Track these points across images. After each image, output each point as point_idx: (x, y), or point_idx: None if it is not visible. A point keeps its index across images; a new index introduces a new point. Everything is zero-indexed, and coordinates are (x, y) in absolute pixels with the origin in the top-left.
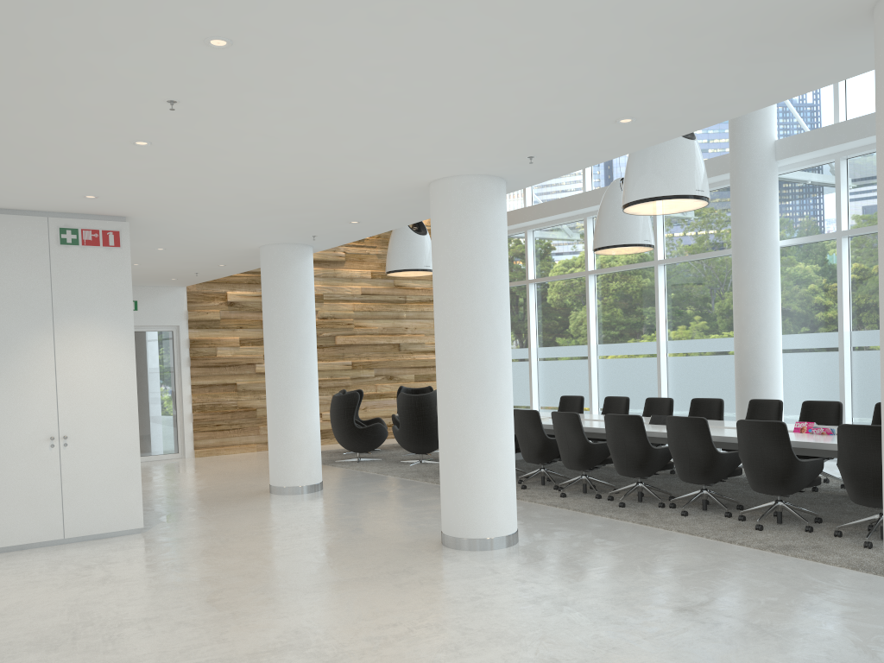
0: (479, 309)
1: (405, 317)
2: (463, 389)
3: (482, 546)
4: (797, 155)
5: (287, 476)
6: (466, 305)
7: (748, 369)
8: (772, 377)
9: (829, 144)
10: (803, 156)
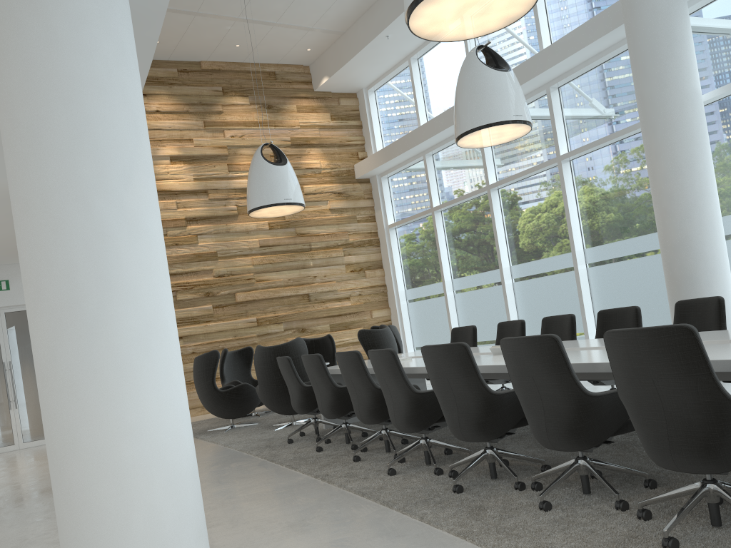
0: (54, 179)
1: (312, 265)
2: (45, 332)
3: None
4: None
5: None
6: (31, 174)
7: (679, 264)
8: (714, 271)
9: None
10: None
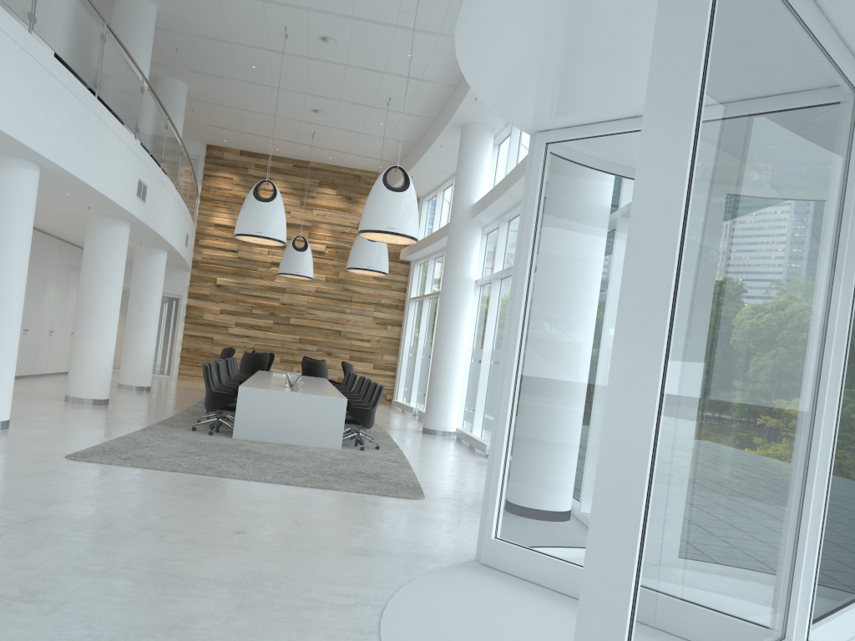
0: (87, 281)
1: (348, 312)
2: (76, 320)
3: (70, 400)
4: (476, 216)
5: (122, 378)
6: (83, 278)
7: (431, 367)
8: (442, 375)
9: (482, 209)
10: (483, 217)
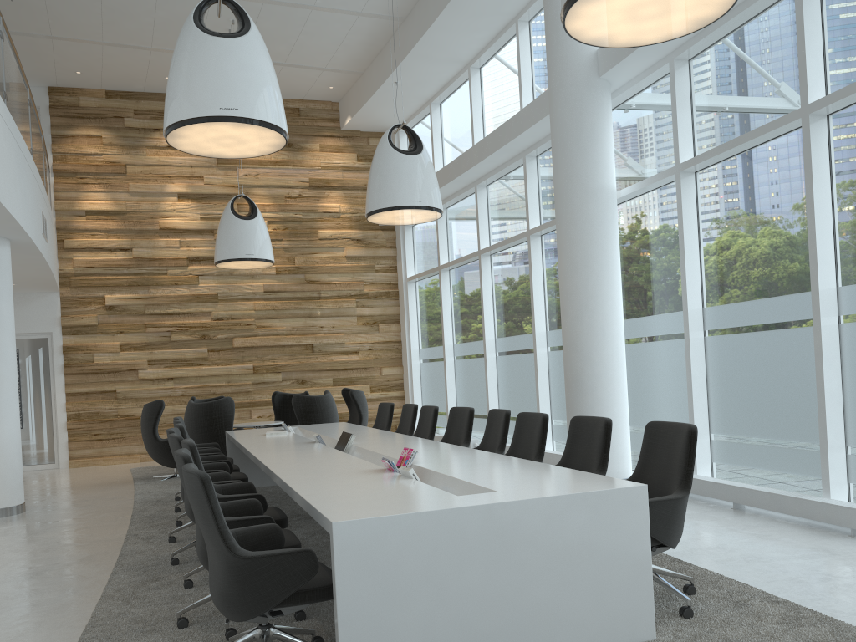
0: None
1: (319, 314)
2: None
3: None
4: (617, 65)
5: None
6: None
7: (570, 365)
8: (599, 377)
9: None
10: (628, 65)
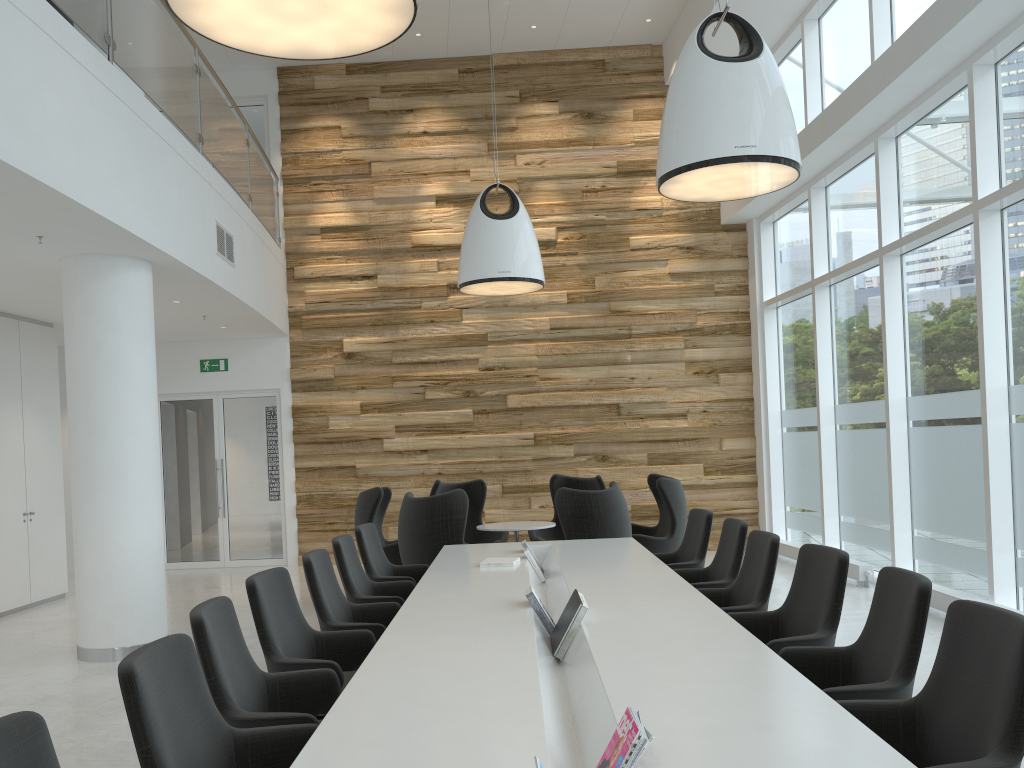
0: None
1: (629, 360)
2: None
3: None
4: None
5: (79, 631)
6: None
7: None
8: None
9: None
10: None
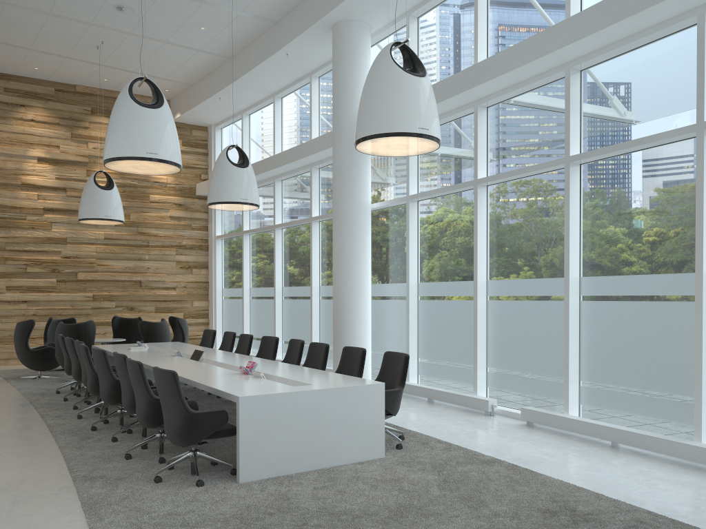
0: None
1: (147, 258)
2: None
3: None
4: None
5: None
6: None
7: (337, 312)
8: (355, 320)
9: None
10: None
